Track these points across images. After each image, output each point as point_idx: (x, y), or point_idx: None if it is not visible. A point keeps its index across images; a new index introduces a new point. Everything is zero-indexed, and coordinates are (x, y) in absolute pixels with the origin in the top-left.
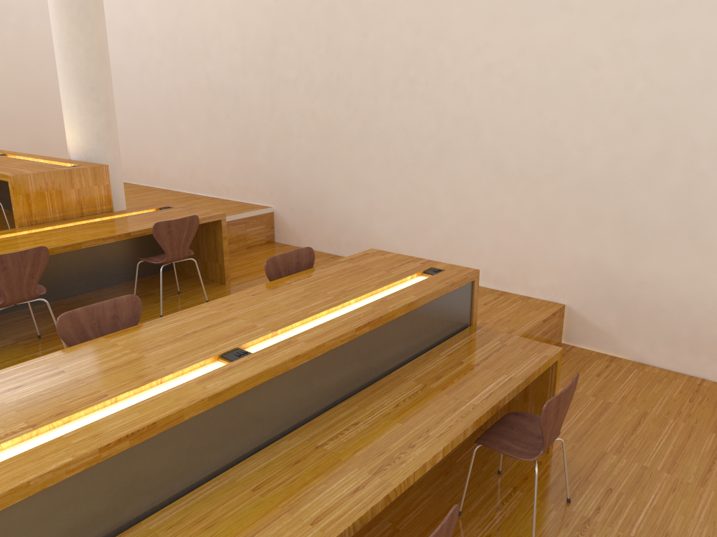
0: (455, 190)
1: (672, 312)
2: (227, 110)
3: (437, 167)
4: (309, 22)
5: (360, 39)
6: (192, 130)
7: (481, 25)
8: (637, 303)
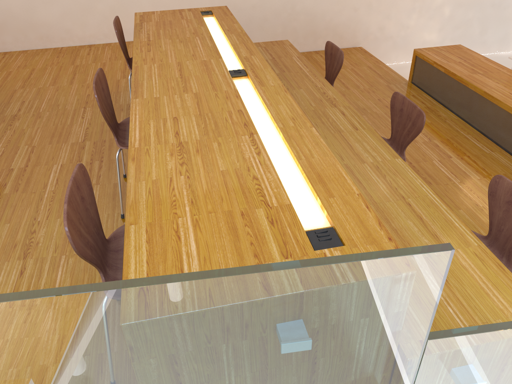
0: None
1: (271, 19)
2: None
3: None
4: None
5: None
6: None
7: None
8: (252, 20)
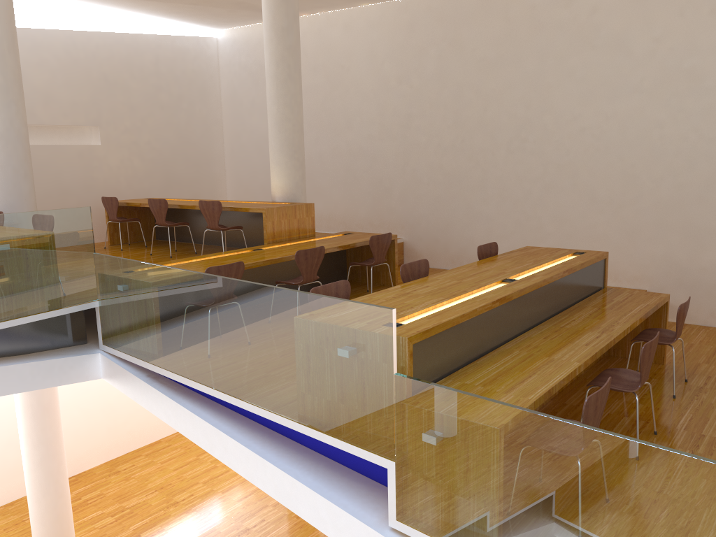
0: (558, 215)
1: None
2: (365, 168)
3: (543, 200)
4: (439, 103)
5: (481, 113)
6: (331, 184)
7: (576, 102)
8: (700, 283)
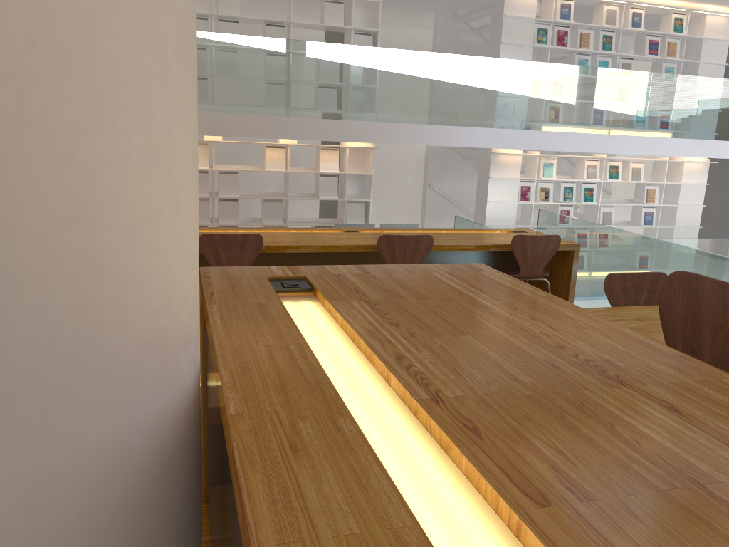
0: None
1: None
2: None
3: None
4: None
5: None
6: None
7: None
8: None
